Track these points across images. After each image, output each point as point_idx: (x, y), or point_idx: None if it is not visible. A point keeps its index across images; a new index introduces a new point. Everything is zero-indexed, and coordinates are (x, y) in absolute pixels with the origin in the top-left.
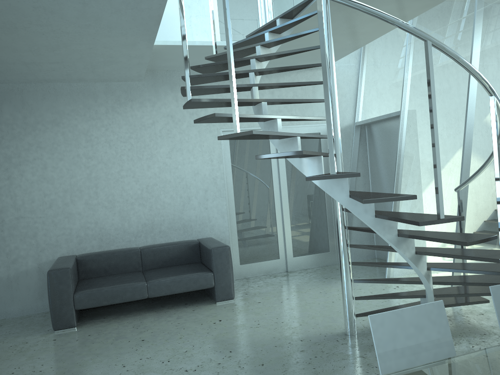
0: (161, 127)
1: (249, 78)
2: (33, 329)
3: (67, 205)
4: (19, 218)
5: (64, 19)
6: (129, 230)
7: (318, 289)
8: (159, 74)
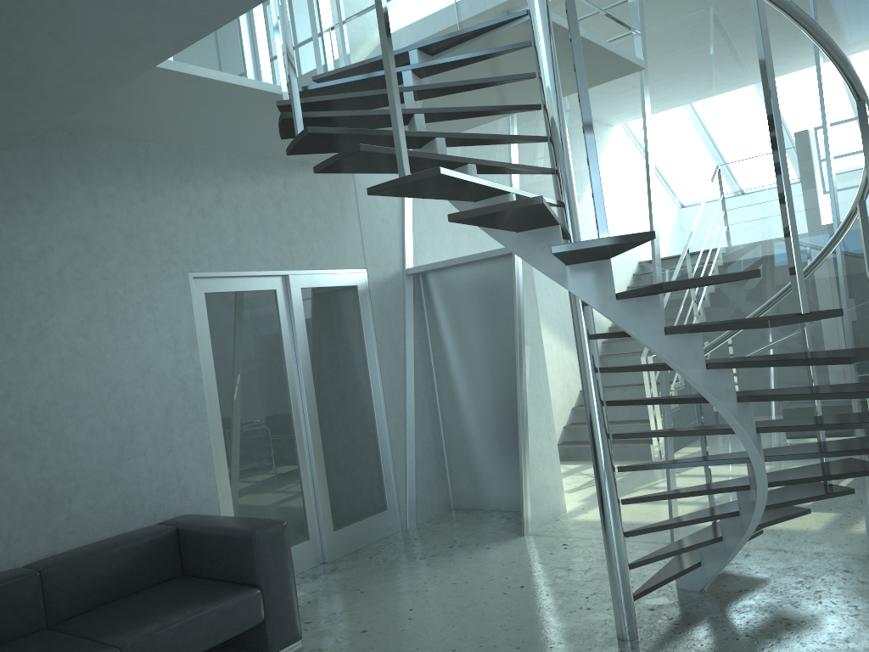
0: (63, 264)
1: (237, 172)
2: None
3: None
4: None
5: None
6: None
7: (440, 579)
8: (52, 140)
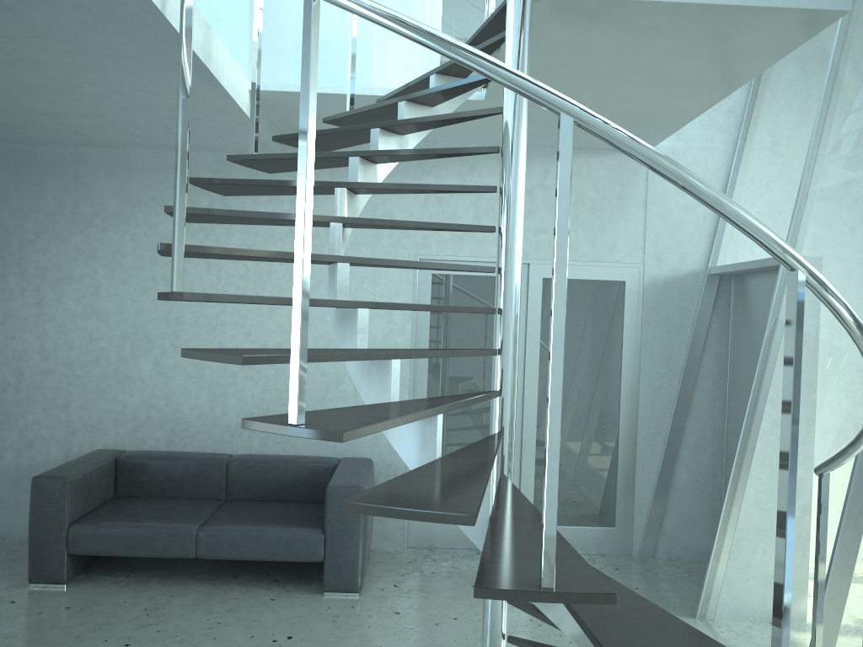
0: None
1: (486, 162)
2: (11, 571)
3: (123, 362)
4: (46, 372)
5: (14, 39)
6: (222, 420)
7: None
8: None
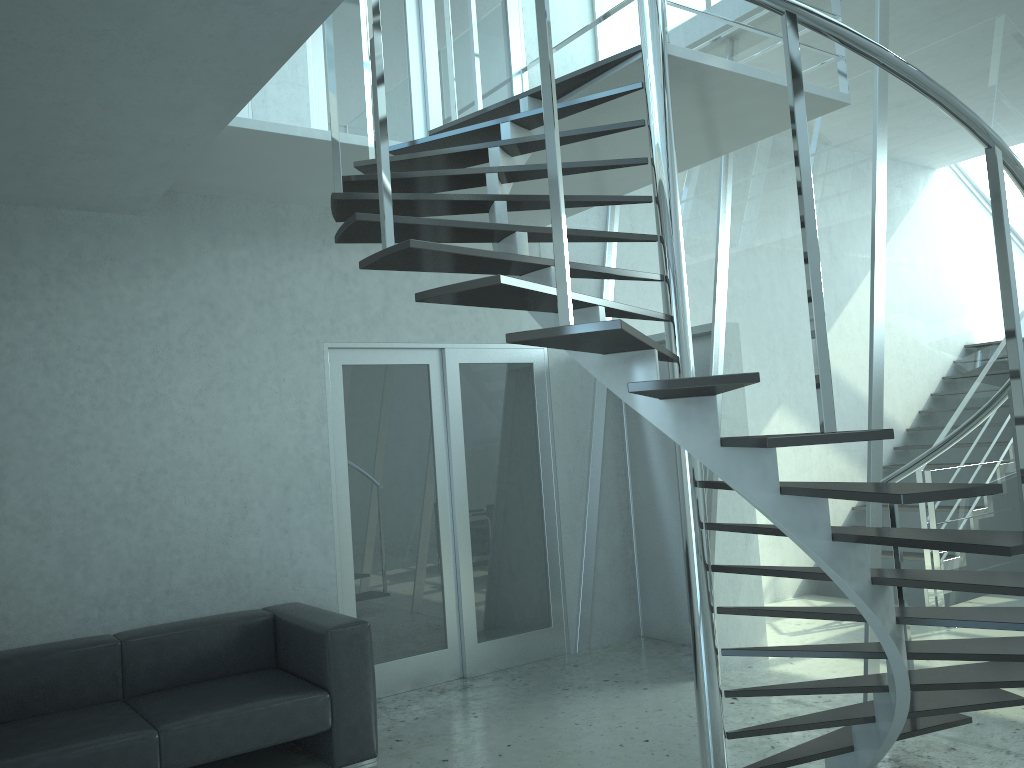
0: (185, 330)
1: None
2: None
3: None
4: None
5: (43, 3)
6: (85, 589)
7: (566, 716)
8: (185, 204)
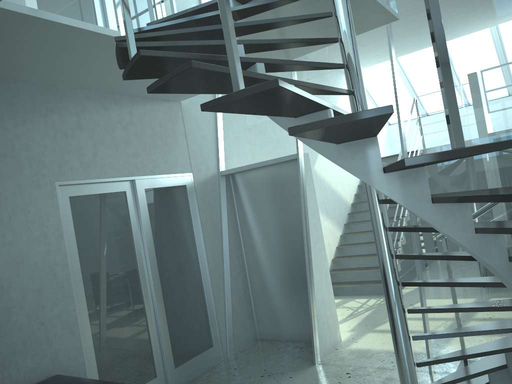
0: None
1: (92, 104)
2: None
3: None
4: None
5: None
6: None
7: None
8: None
